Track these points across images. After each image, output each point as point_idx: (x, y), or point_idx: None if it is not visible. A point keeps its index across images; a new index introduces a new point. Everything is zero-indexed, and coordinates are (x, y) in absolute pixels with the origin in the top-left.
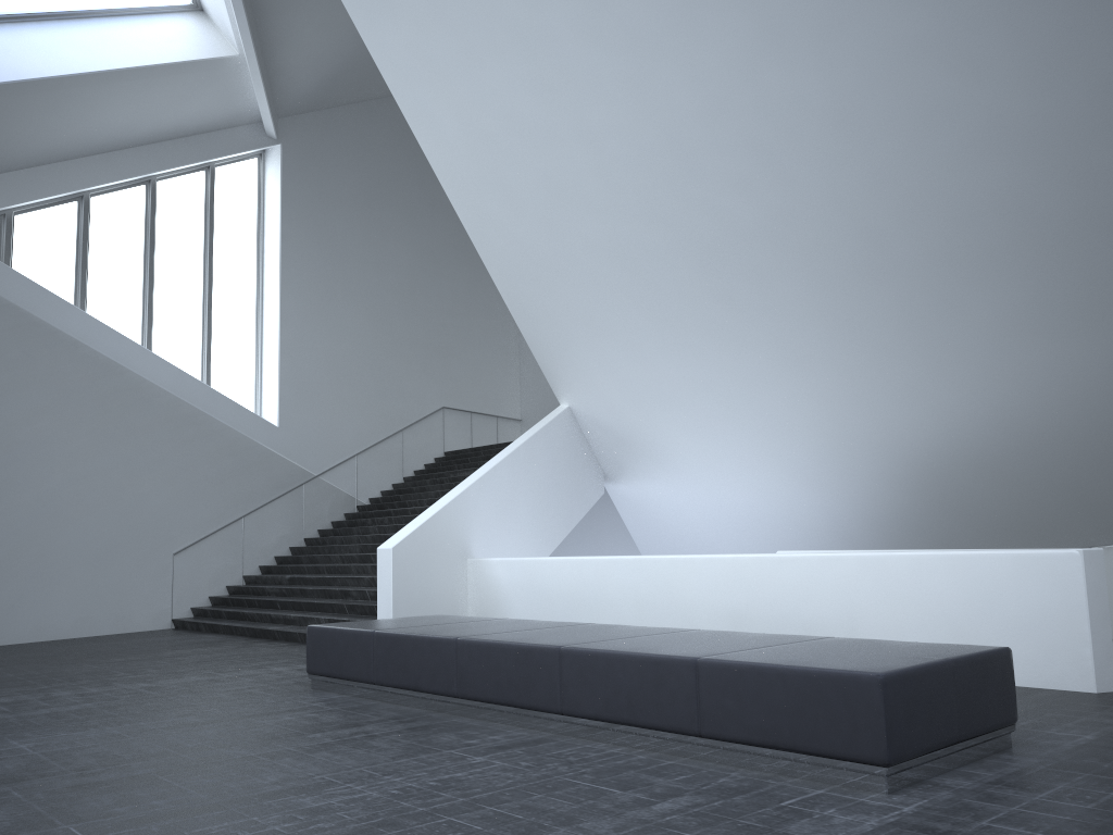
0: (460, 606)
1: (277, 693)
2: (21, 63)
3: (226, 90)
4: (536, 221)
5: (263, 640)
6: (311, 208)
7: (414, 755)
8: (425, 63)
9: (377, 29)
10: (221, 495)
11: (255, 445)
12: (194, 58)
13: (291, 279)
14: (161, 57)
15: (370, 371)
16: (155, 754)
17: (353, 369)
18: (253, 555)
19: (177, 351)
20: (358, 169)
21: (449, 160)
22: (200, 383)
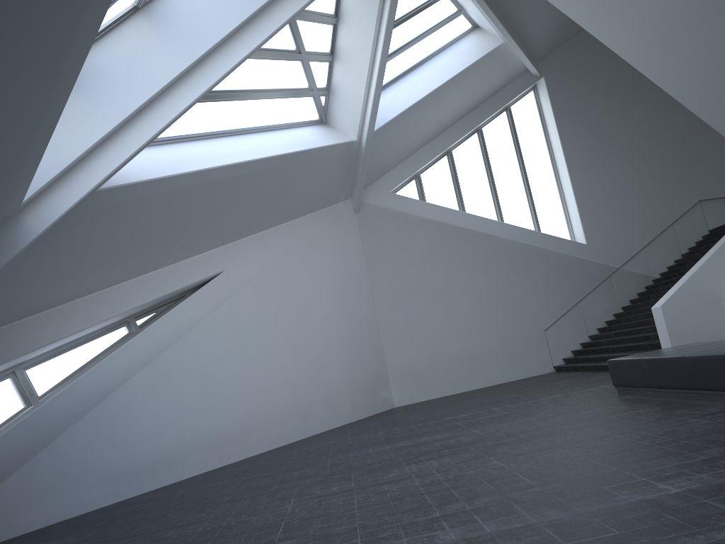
0: (723, 334)
1: (598, 398)
2: (401, 102)
3: (503, 63)
4: (710, 70)
5: (602, 372)
6: (572, 106)
7: (657, 421)
8: (601, 9)
9: (567, 3)
10: (562, 292)
11: (575, 258)
12: (480, 56)
13: (571, 154)
14: (463, 64)
15: (638, 193)
16: (530, 430)
17: (626, 195)
18: (591, 322)
19: (517, 217)
20: (595, 69)
21: (638, 56)
22: (533, 231)
